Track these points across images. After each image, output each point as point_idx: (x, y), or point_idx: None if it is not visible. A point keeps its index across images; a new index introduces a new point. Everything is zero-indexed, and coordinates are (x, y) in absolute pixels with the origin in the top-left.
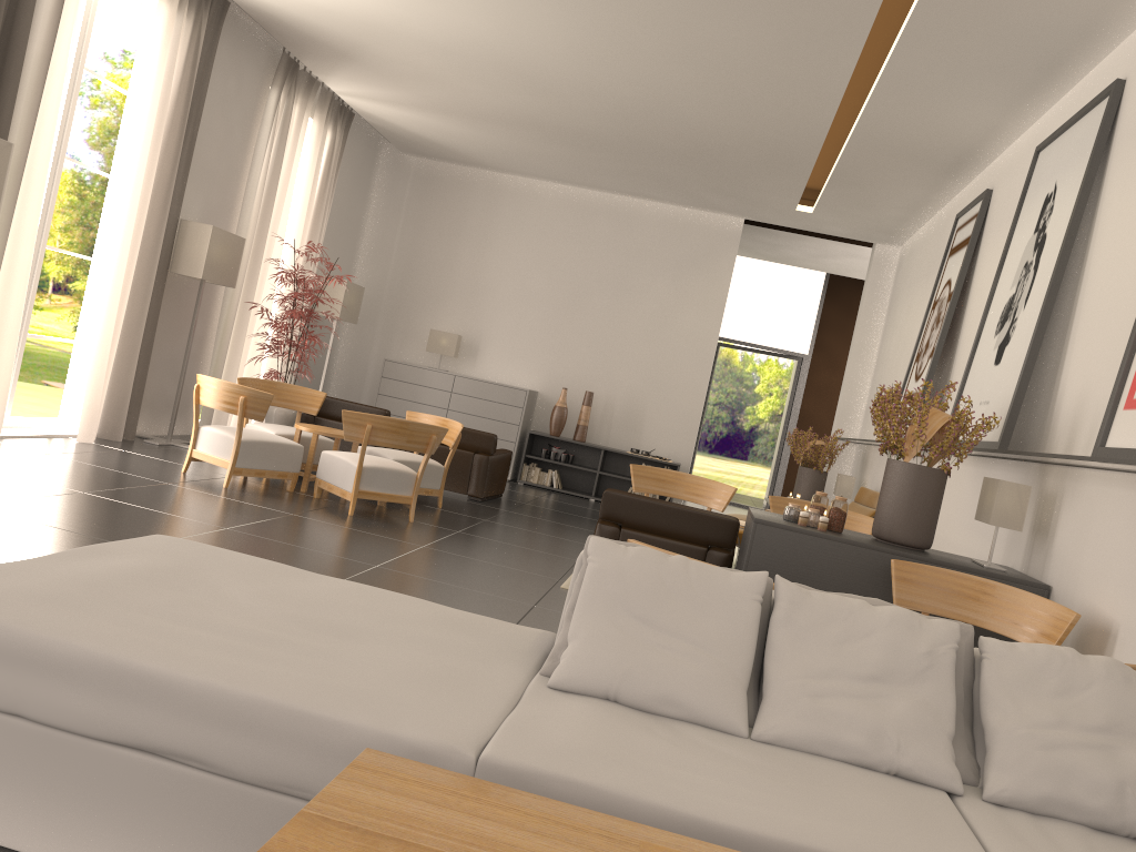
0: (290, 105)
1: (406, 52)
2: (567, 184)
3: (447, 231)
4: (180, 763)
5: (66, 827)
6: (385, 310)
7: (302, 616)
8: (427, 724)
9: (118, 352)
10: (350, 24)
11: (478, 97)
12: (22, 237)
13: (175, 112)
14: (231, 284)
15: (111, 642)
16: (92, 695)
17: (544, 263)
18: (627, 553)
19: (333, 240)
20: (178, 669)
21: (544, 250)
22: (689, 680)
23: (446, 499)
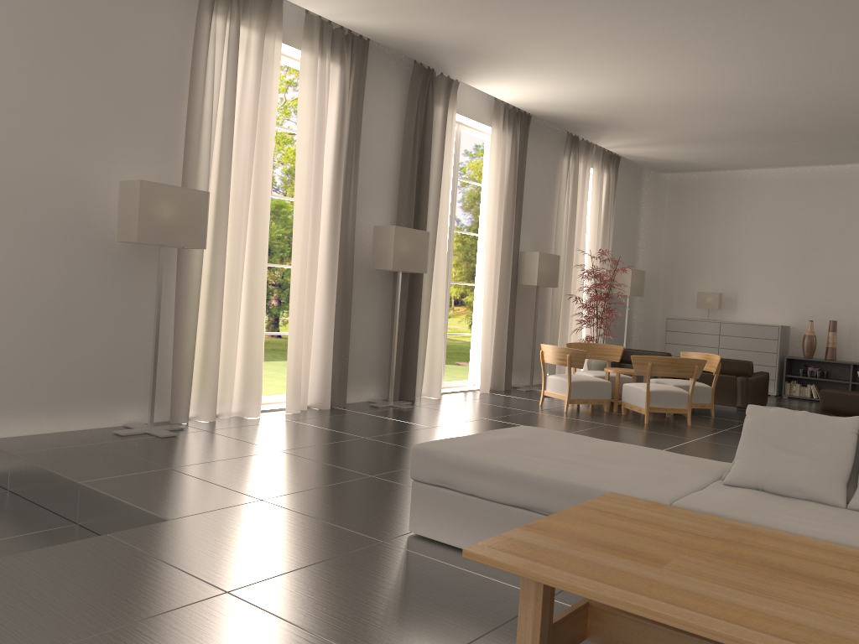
0: (576, 165)
1: (644, 114)
2: (788, 167)
3: (699, 220)
4: (539, 513)
5: None
6: (662, 283)
7: (592, 455)
8: (646, 492)
9: (495, 337)
10: (604, 109)
11: (701, 128)
12: (439, 280)
13: (509, 189)
14: (554, 285)
15: (505, 462)
16: (500, 484)
17: (779, 229)
18: (768, 411)
19: (618, 242)
20: (533, 471)
21: (777, 219)
22: (805, 477)
23: (719, 411)
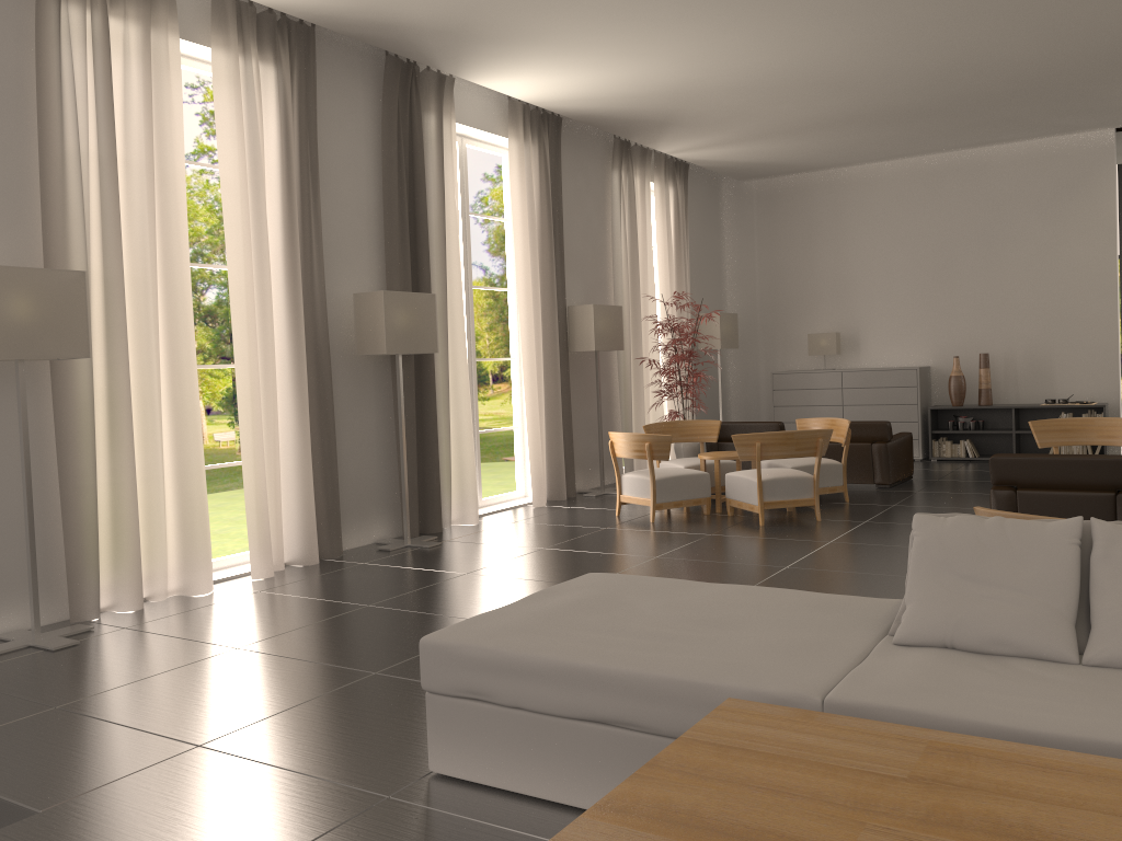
0: (631, 180)
1: (714, 103)
2: (907, 157)
3: (800, 238)
4: (623, 728)
5: (564, 779)
6: (761, 327)
7: (694, 616)
8: (784, 681)
9: (546, 428)
10: (659, 99)
11: (790, 114)
12: (458, 360)
13: (542, 222)
14: (619, 347)
15: (563, 652)
16: (559, 688)
17: (903, 240)
18: (945, 523)
19: (698, 279)
20: (606, 664)
21: (899, 227)
22: (1014, 622)
23: (854, 492)
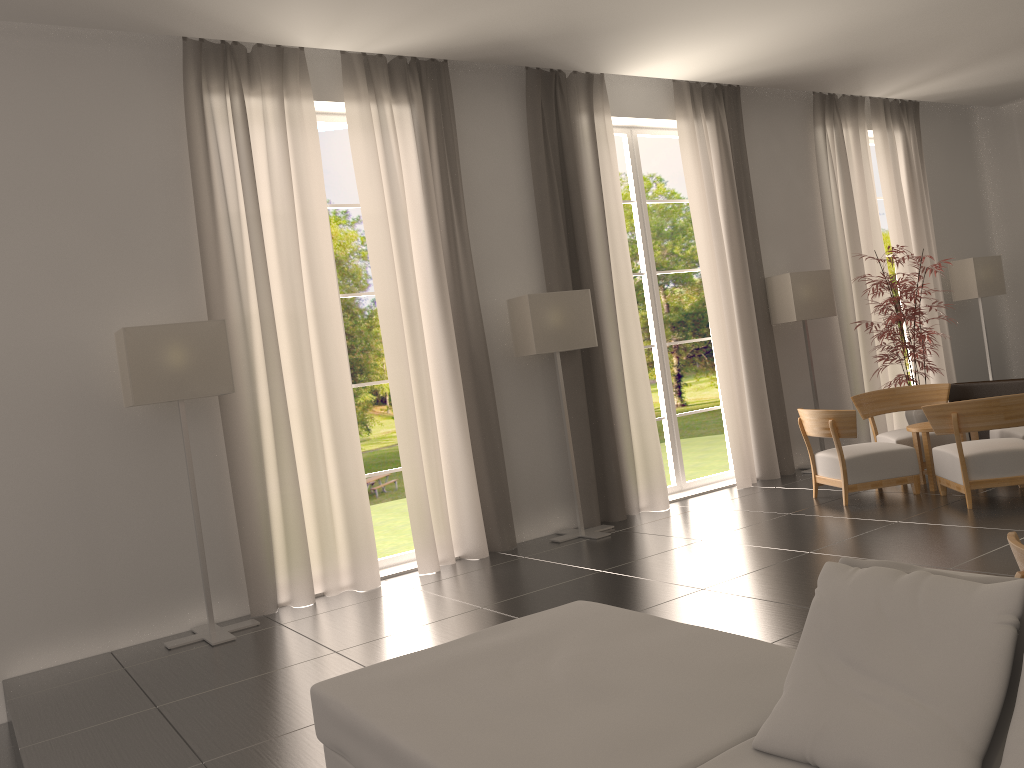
0: (838, 133)
1: (900, 34)
2: None
3: None
4: None
5: None
6: None
7: (584, 677)
8: None
9: (750, 405)
10: (832, 45)
11: (1008, 24)
12: (631, 349)
13: (726, 197)
14: (830, 313)
15: (393, 720)
16: (383, 762)
17: None
18: (850, 578)
19: (949, 224)
20: (410, 743)
21: None
22: (887, 742)
23: None
